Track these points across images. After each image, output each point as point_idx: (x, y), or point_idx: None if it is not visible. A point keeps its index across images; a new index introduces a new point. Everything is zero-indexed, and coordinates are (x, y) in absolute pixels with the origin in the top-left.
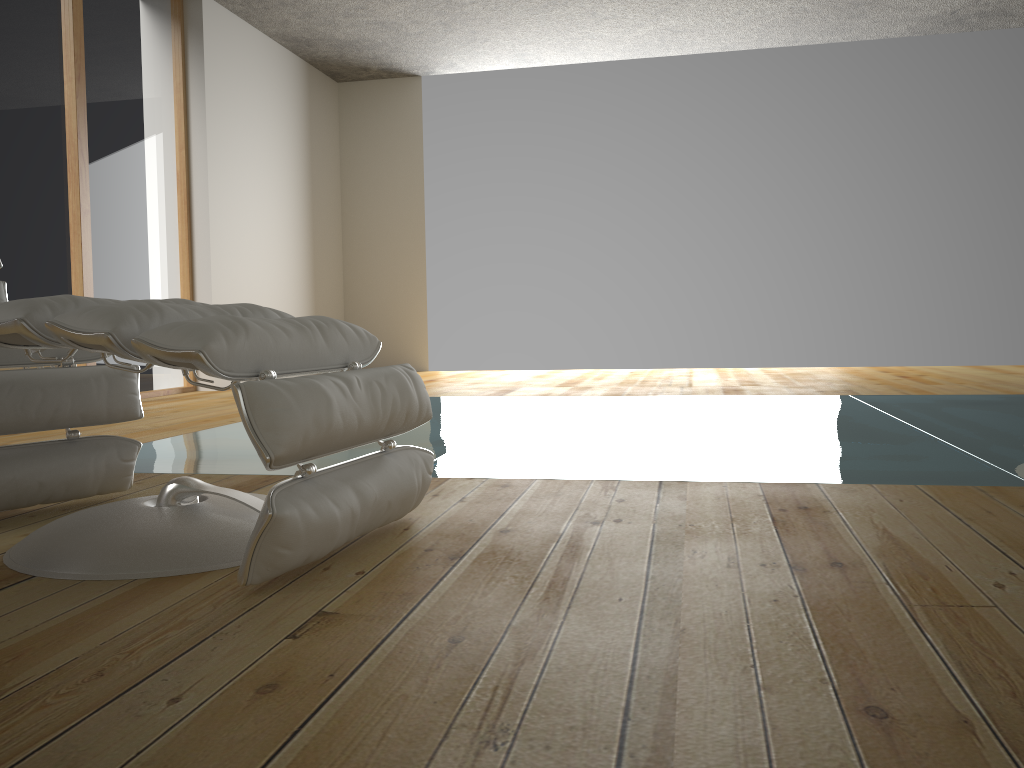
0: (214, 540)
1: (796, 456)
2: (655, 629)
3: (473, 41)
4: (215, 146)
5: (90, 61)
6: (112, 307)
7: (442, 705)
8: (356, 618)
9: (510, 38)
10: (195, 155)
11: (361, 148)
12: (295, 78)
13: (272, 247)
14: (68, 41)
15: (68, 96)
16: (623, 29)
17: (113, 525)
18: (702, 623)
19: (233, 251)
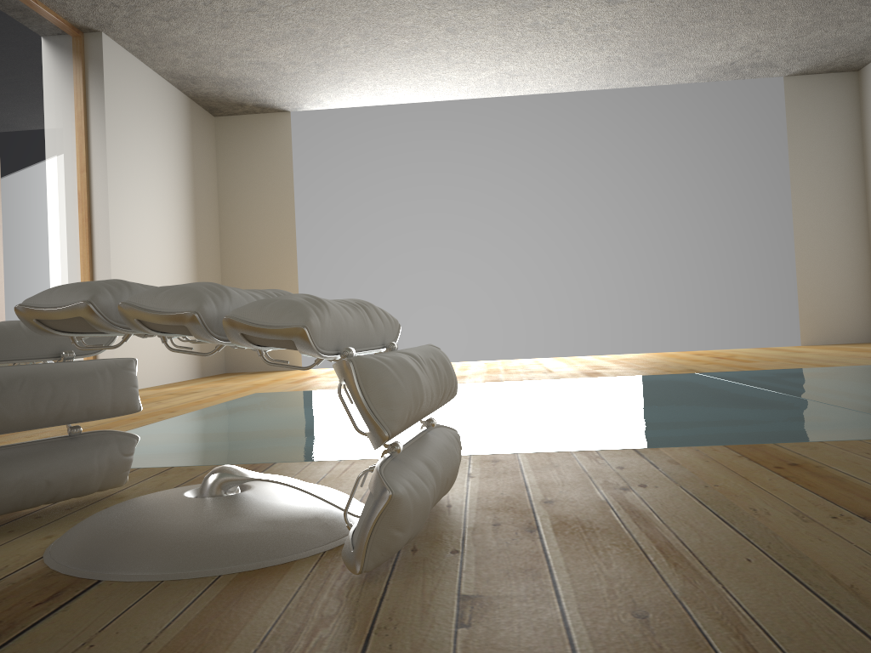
0: (286, 528)
1: (723, 422)
2: (824, 587)
3: (341, 81)
4: (114, 169)
5: (2, 88)
6: (187, 287)
7: None
8: (507, 599)
9: (373, 79)
10: (96, 177)
11: (237, 174)
12: (180, 111)
13: (163, 260)
14: None
15: None
16: (470, 72)
17: (171, 519)
18: (860, 577)
19: (130, 264)
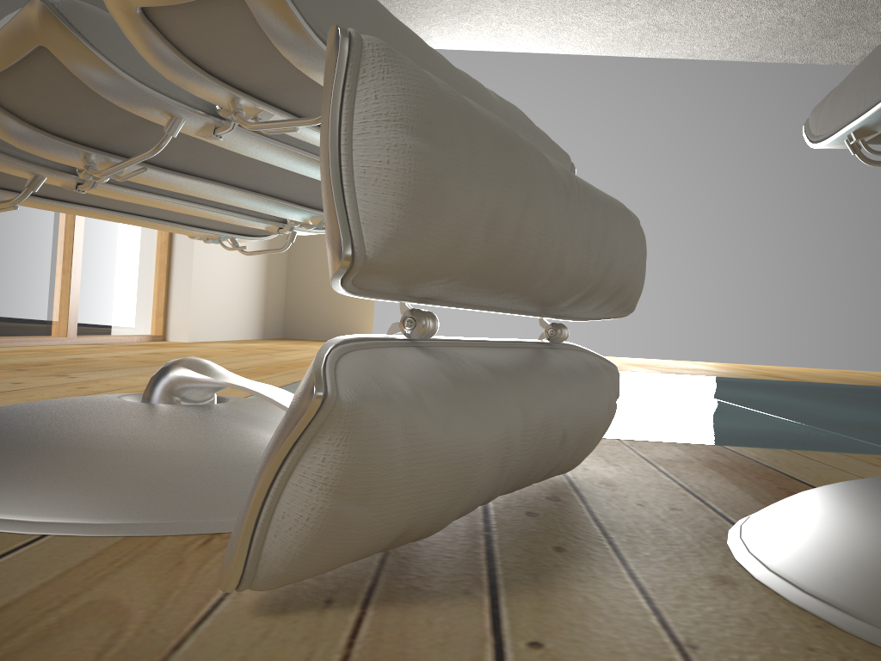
0: None
1: None
2: None
3: (465, 12)
4: None
5: None
6: None
7: None
8: None
9: (503, 13)
10: None
11: None
12: None
13: None
14: None
15: None
16: (616, 19)
17: None
18: None
19: None
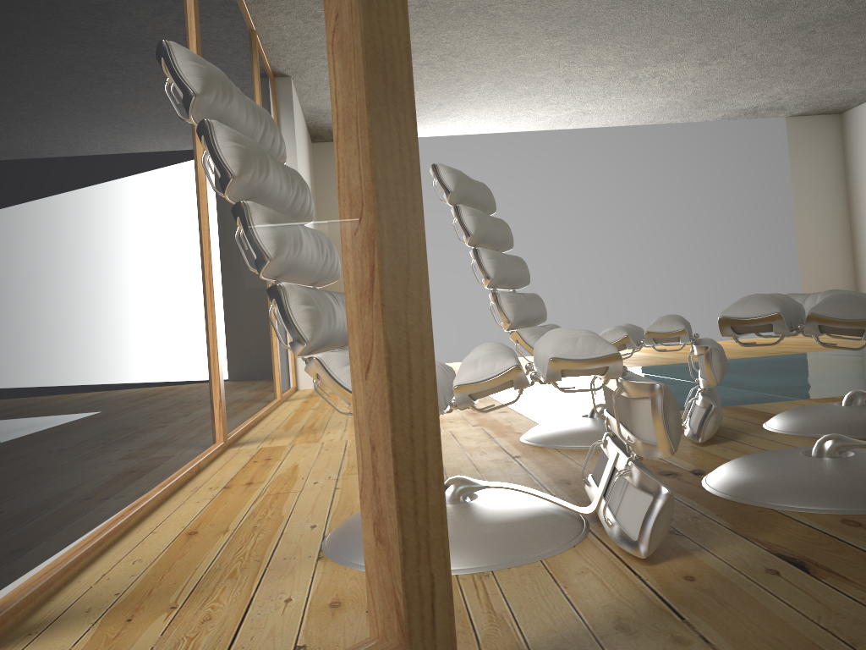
0: None
1: None
2: None
3: (446, 116)
4: None
5: None
6: None
7: None
8: None
9: (474, 115)
10: None
11: None
12: None
13: None
14: None
15: None
16: (554, 111)
17: None
18: None
19: None
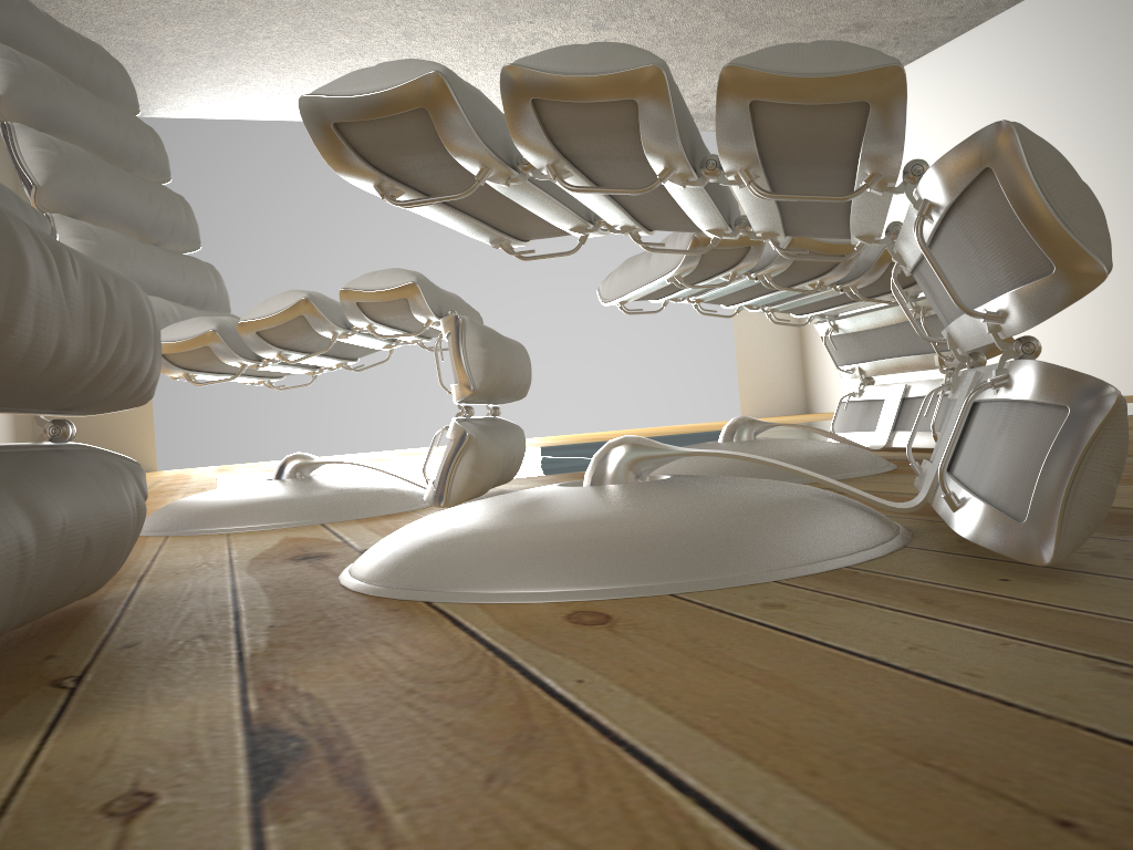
0: (862, 450)
1: None
2: None
3: (230, 82)
4: None
5: None
6: None
7: None
8: None
9: (275, 84)
10: None
11: None
12: None
13: None
14: None
15: None
16: None
17: (770, 448)
18: None
19: None
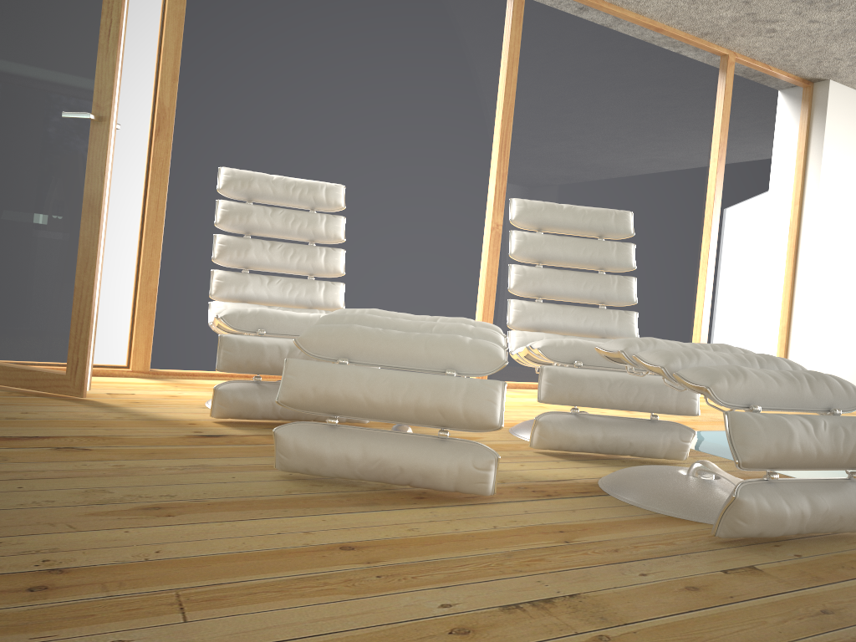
0: (710, 505)
1: None
2: None
3: None
4: (825, 201)
5: (730, 145)
6: (668, 351)
7: (783, 635)
8: (771, 577)
9: None
10: (806, 209)
11: None
12: None
13: None
14: (716, 133)
15: (711, 172)
16: None
17: (656, 478)
18: None
19: (830, 286)
